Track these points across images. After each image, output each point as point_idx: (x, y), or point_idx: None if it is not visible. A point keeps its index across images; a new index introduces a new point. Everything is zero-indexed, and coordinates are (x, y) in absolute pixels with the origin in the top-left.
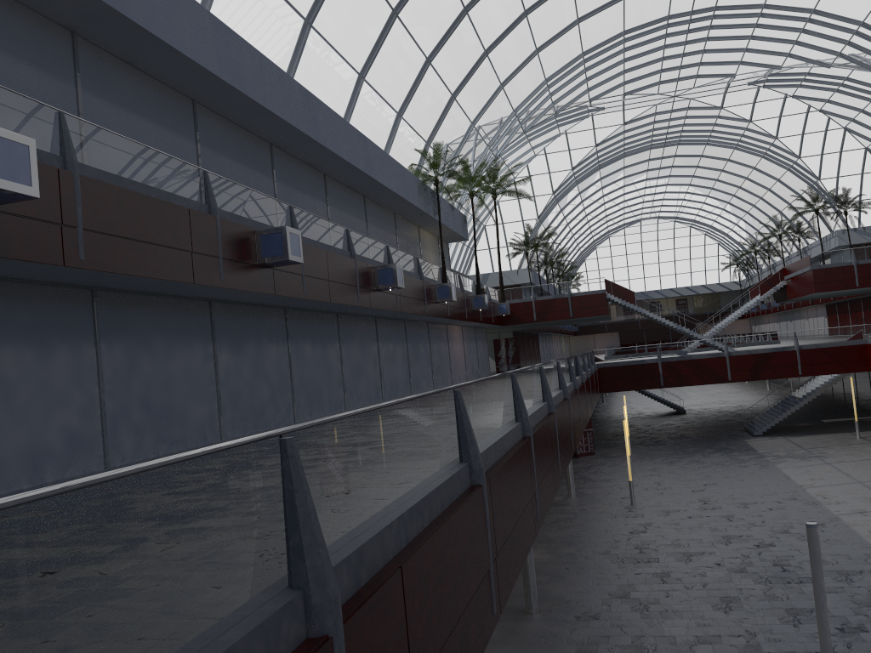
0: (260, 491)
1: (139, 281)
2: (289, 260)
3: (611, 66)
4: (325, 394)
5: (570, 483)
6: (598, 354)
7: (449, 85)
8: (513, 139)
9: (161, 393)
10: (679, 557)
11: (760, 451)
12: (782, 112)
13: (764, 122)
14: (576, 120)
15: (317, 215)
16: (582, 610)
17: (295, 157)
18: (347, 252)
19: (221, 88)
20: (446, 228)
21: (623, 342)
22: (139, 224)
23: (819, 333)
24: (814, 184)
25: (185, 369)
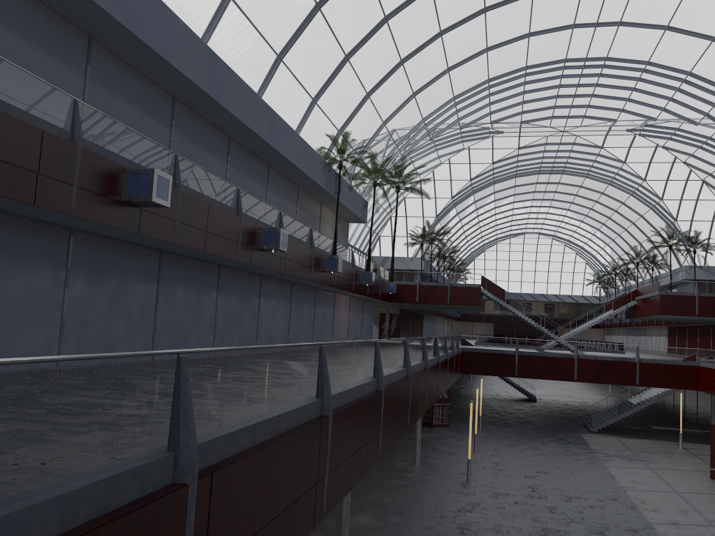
0: None
1: None
2: (153, 202)
3: (512, 95)
4: (192, 337)
5: (416, 452)
6: (465, 339)
7: (365, 84)
8: (420, 144)
9: None
10: None
11: (593, 447)
12: (652, 159)
13: (636, 164)
14: (478, 138)
15: (214, 172)
16: None
17: (200, 116)
18: (234, 210)
19: (115, 27)
20: (346, 208)
21: (496, 332)
22: None
23: (658, 350)
24: (671, 223)
25: (26, 291)
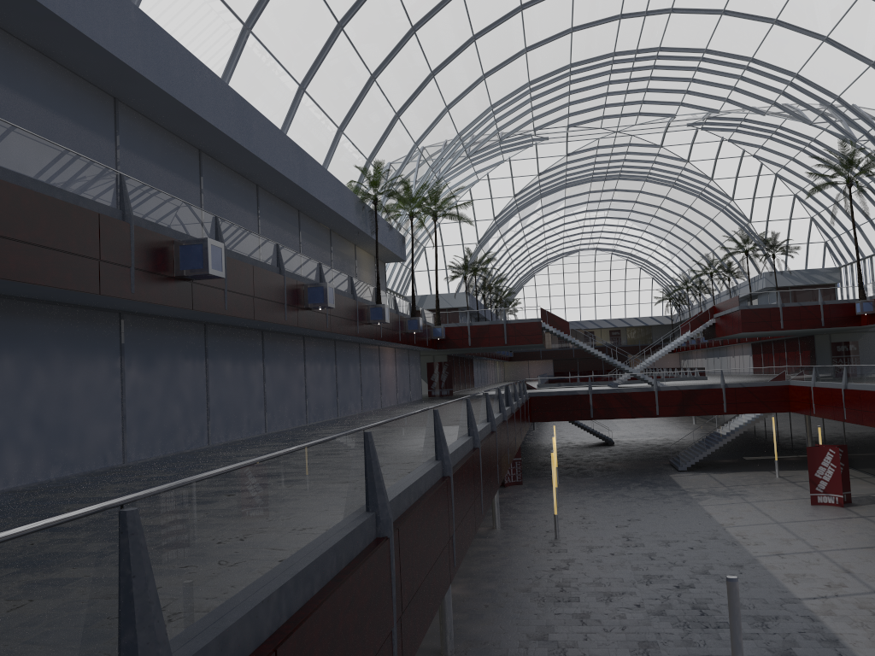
0: (84, 579)
1: (36, 289)
2: (209, 274)
3: (556, 97)
4: (244, 415)
5: (495, 514)
6: (530, 382)
7: (393, 103)
8: (456, 163)
9: (56, 410)
10: (599, 597)
11: (684, 487)
12: (718, 155)
13: (701, 162)
14: (520, 148)
15: (247, 227)
16: (498, 652)
17: (226, 166)
18: (276, 268)
19: (146, 87)
20: (384, 248)
21: (556, 370)
22: (38, 227)
23: (745, 373)
24: (745, 226)
25: (87, 385)
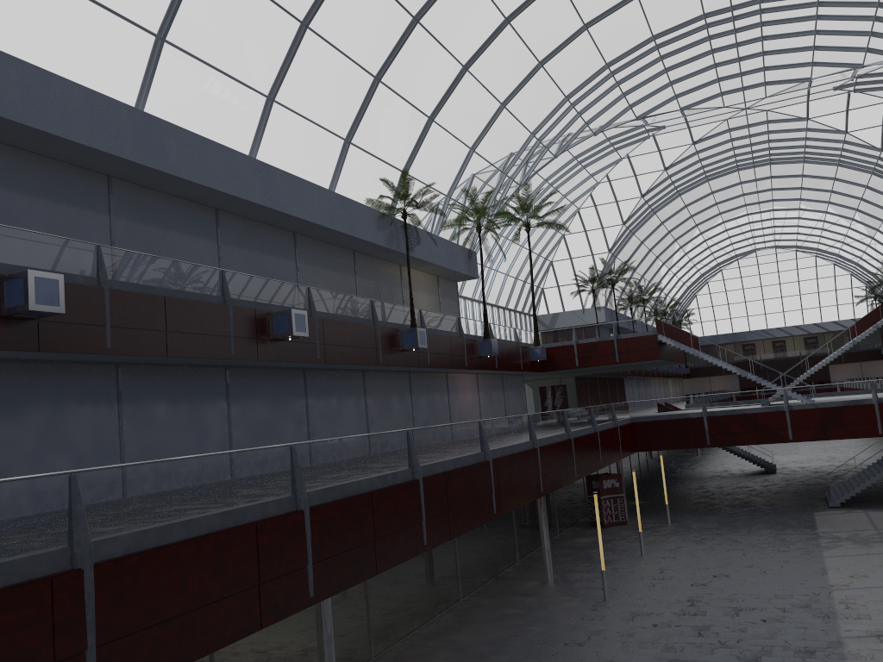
0: None
1: None
2: (32, 310)
3: (650, 78)
4: None
5: (546, 566)
6: (633, 406)
7: (420, 106)
8: (541, 165)
9: None
10: None
11: (820, 530)
12: None
13: (863, 132)
14: (635, 142)
15: (197, 255)
16: None
17: (159, 191)
18: (216, 297)
19: None
20: (436, 265)
21: (743, 385)
22: None
23: None
24: None
25: None
